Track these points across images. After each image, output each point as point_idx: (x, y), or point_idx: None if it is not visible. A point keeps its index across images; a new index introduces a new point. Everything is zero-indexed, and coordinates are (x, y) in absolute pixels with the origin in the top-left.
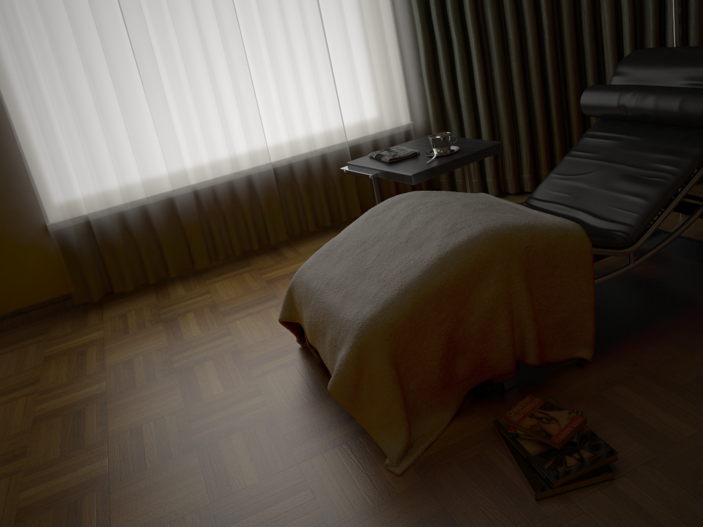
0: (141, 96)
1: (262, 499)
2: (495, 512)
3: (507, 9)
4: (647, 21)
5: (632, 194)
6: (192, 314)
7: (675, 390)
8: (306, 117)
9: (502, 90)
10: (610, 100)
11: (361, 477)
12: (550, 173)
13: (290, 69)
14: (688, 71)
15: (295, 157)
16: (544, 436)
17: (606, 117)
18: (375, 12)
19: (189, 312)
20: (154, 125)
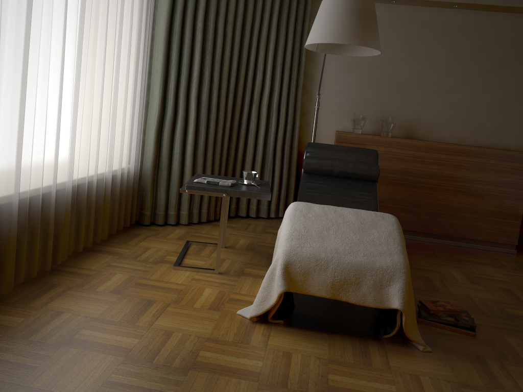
0: (3, 86)
1: (414, 391)
2: (476, 346)
3: (214, 103)
4: (271, 129)
5: (361, 209)
6: (88, 331)
7: (429, 291)
8: (99, 145)
9: (204, 152)
10: (326, 164)
11: (423, 360)
12: (301, 200)
13: (95, 101)
14: (352, 155)
15: (87, 179)
16: (453, 310)
17: (318, 173)
18: (137, 77)
19: (79, 330)
20: (6, 121)
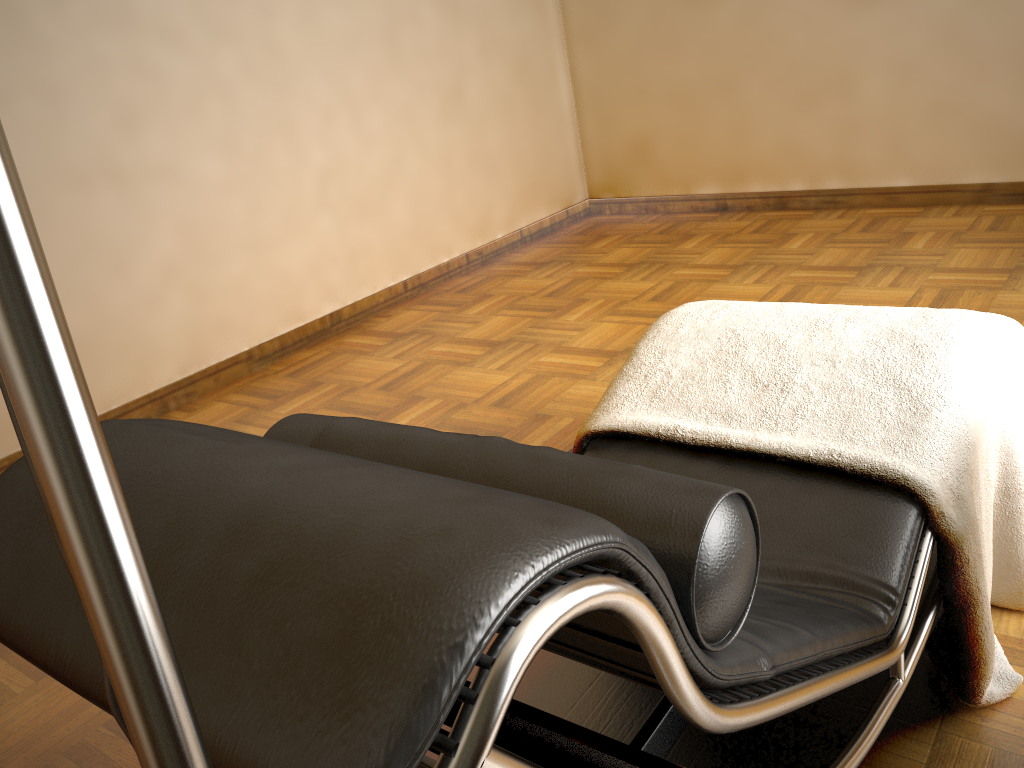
0: None
1: None
2: None
3: None
4: None
5: None
6: None
7: None
8: None
9: None
10: None
11: None
12: (830, 620)
13: None
14: None
15: None
16: None
17: None
18: None
19: None
20: None
